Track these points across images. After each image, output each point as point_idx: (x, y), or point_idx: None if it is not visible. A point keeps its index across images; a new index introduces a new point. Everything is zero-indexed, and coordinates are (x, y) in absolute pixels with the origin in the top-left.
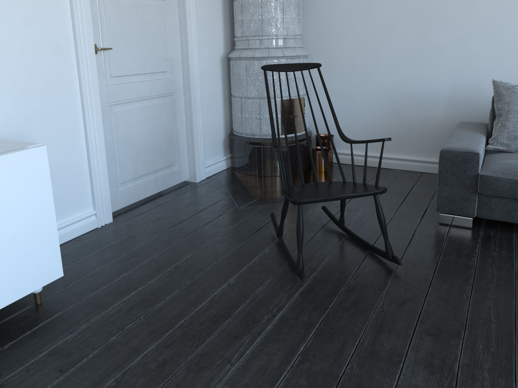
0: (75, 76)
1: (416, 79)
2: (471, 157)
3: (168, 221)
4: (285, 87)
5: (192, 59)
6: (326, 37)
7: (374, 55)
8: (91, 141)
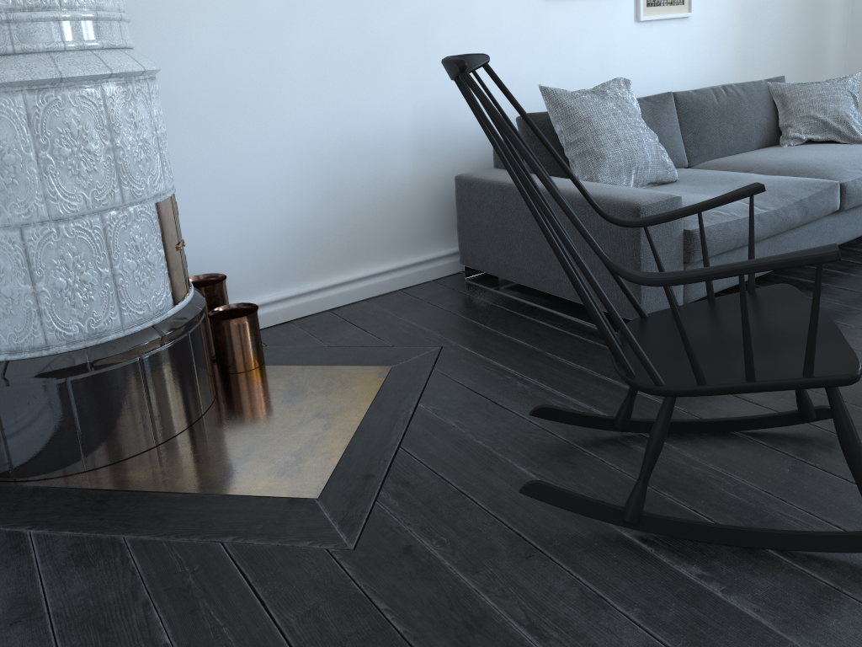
0: None
1: (358, 109)
2: (676, 206)
3: None
4: (157, 165)
5: None
6: (142, 27)
7: (269, 67)
8: None
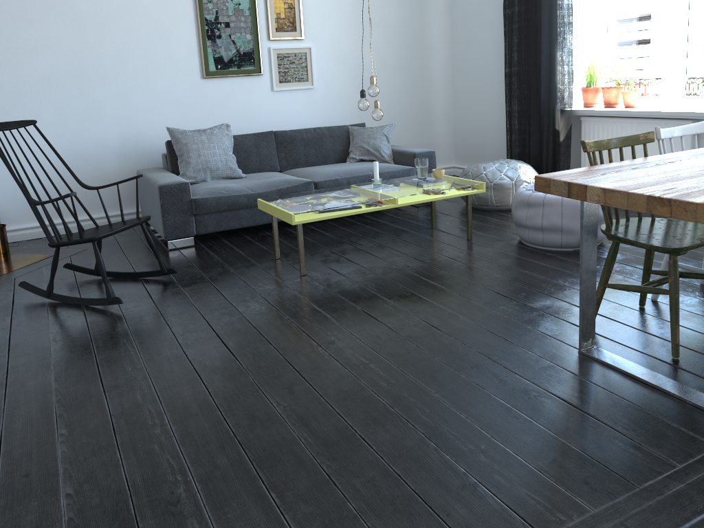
0: None
1: (84, 135)
2: (184, 186)
3: None
4: None
5: None
6: None
7: (32, 115)
8: None
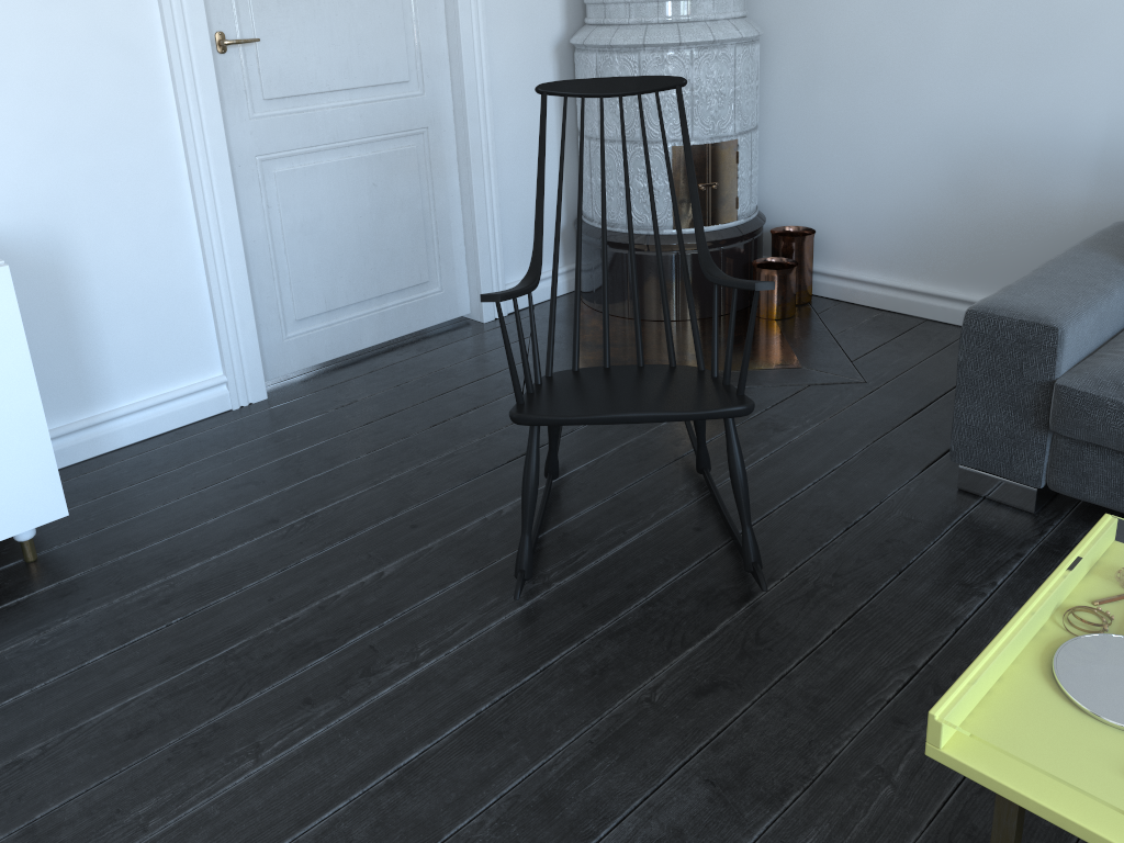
0: (168, 104)
1: (1022, 101)
2: (1038, 336)
3: (366, 410)
4: None
5: (470, 52)
6: None
7: (919, 38)
8: (210, 237)
